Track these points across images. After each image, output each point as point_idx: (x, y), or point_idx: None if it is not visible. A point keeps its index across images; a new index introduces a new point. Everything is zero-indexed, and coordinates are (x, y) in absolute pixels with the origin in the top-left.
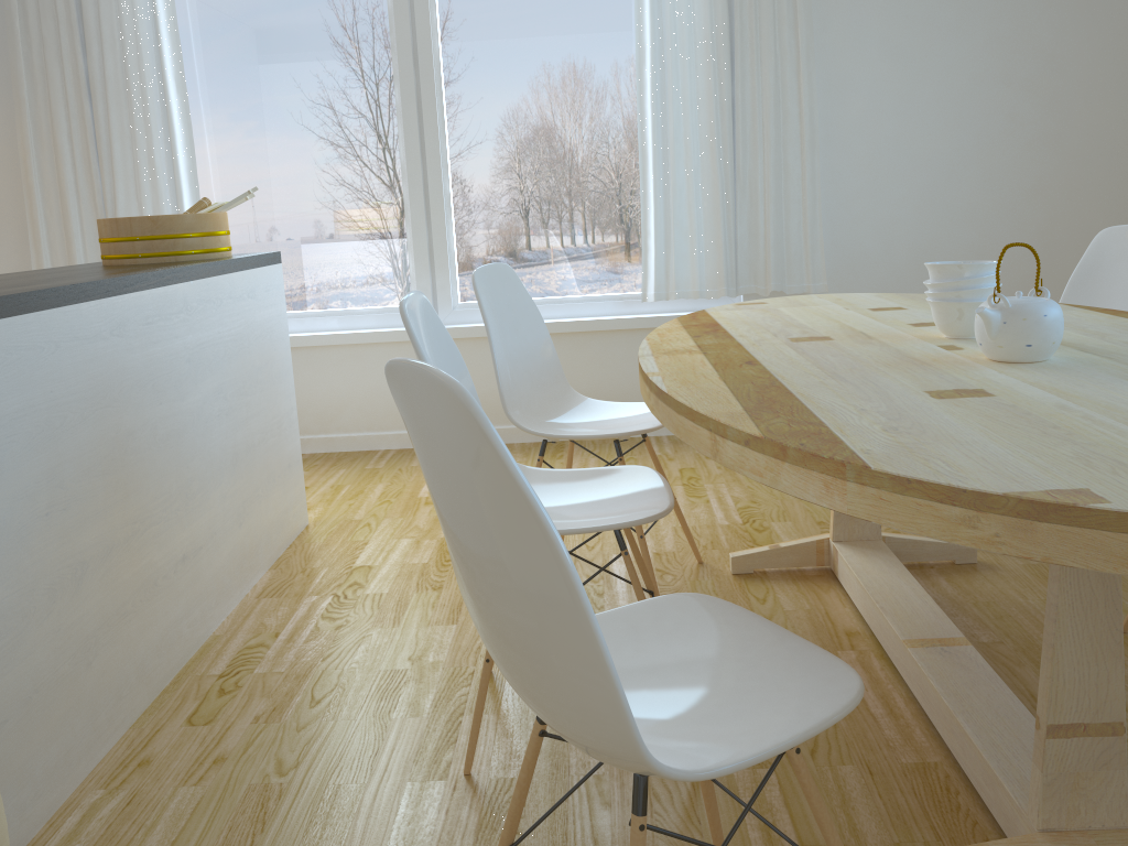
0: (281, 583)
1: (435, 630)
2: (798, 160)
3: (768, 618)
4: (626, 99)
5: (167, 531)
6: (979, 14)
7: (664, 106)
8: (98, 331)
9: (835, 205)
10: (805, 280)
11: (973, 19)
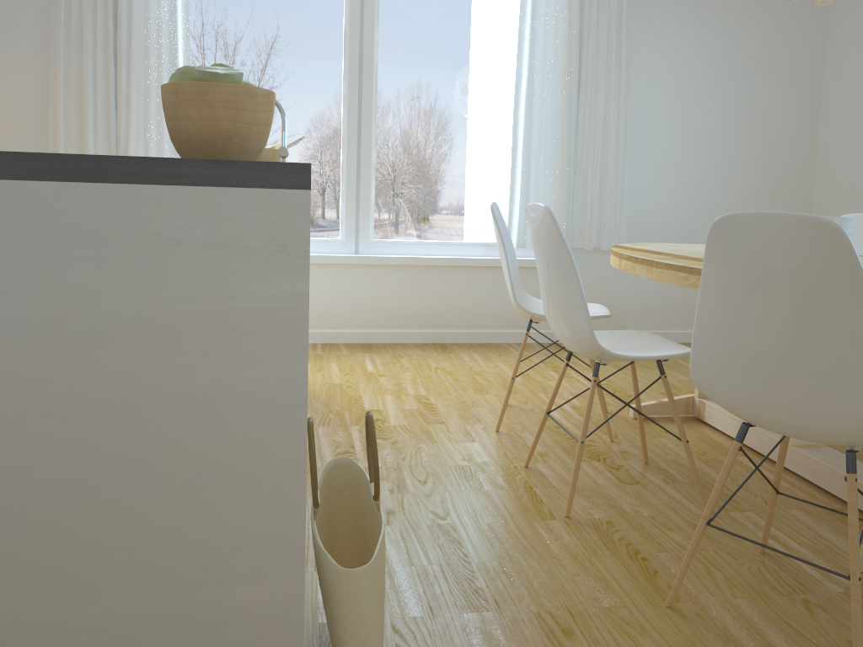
0: (321, 418)
1: (465, 445)
2: (614, 161)
3: (677, 441)
4: (502, 109)
5: None
6: (727, 81)
7: (531, 116)
8: None
9: (633, 193)
10: (613, 241)
11: (723, 83)
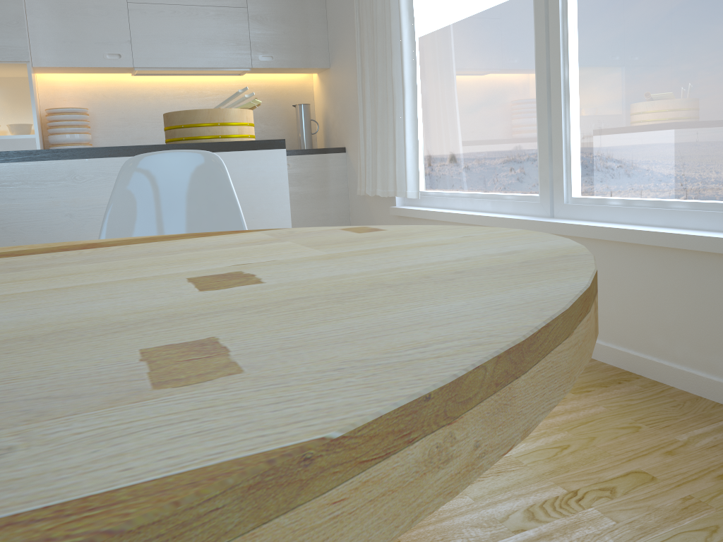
0: None
1: None
2: None
3: None
4: None
5: None
6: None
7: None
8: None
9: None
10: None
11: None
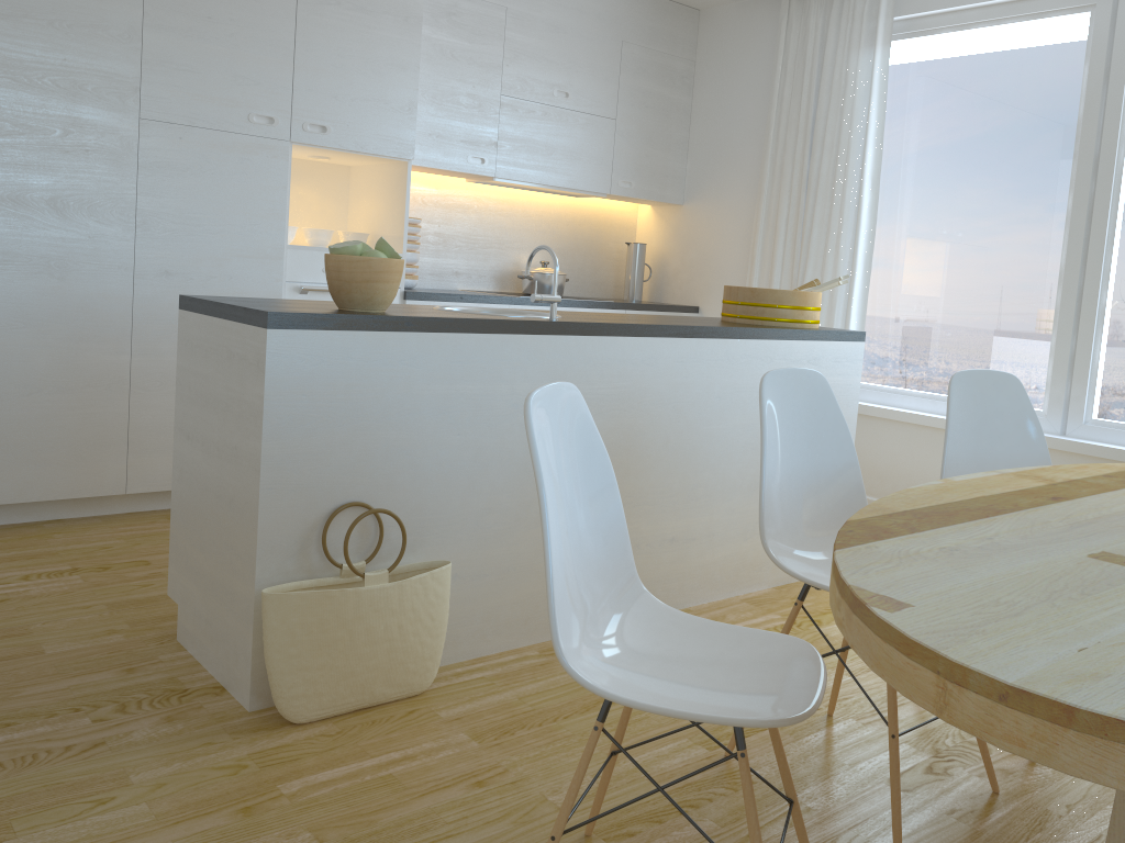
0: (768, 598)
1: (830, 673)
2: None
3: None
4: None
5: (660, 514)
6: None
7: None
8: (629, 357)
9: None
10: None
11: None
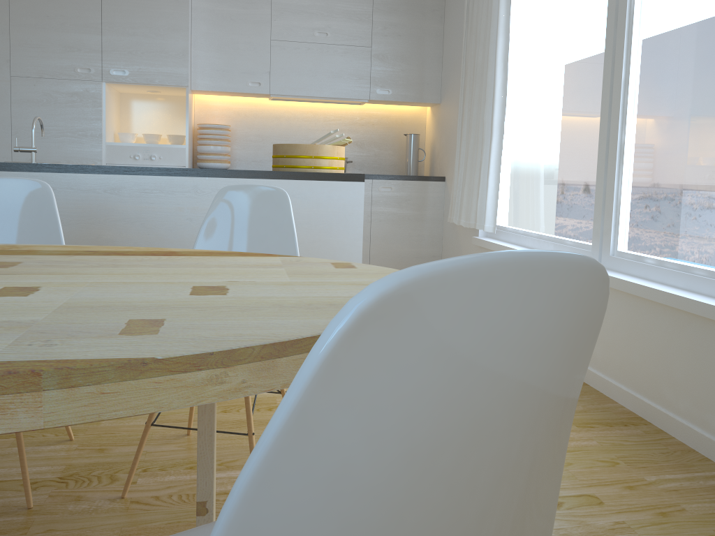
0: None
1: None
2: None
3: None
4: None
5: None
6: None
7: None
8: (92, 188)
9: None
10: None
11: None
